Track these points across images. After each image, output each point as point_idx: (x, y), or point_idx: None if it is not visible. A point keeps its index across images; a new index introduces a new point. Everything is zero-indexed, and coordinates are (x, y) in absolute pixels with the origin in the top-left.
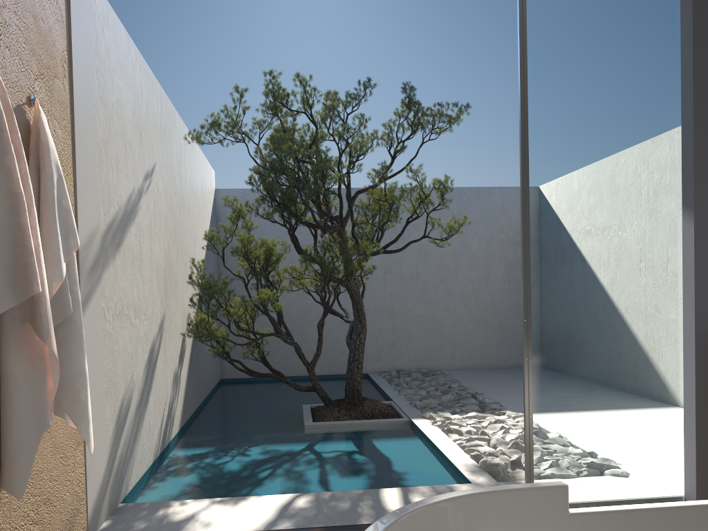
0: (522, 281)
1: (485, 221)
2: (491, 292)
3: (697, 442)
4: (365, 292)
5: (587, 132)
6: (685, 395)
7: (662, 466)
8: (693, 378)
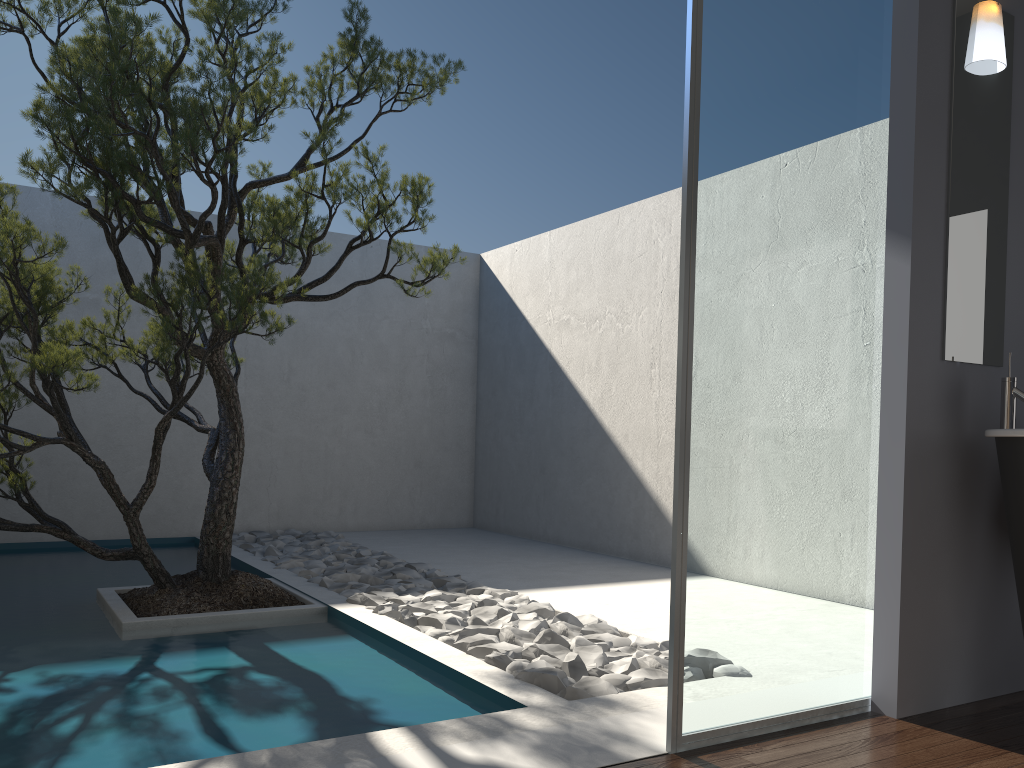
0: (680, 323)
1: (401, 297)
2: (406, 410)
3: (902, 609)
4: (198, 395)
5: (778, 80)
6: (880, 535)
7: (846, 651)
8: (898, 506)
